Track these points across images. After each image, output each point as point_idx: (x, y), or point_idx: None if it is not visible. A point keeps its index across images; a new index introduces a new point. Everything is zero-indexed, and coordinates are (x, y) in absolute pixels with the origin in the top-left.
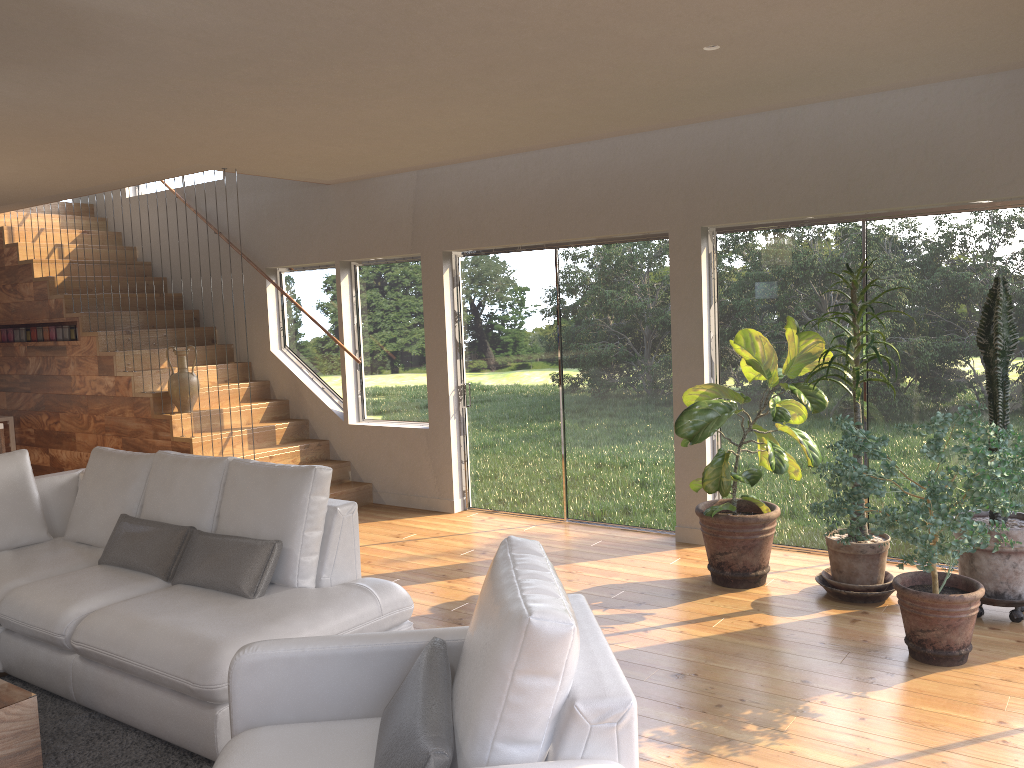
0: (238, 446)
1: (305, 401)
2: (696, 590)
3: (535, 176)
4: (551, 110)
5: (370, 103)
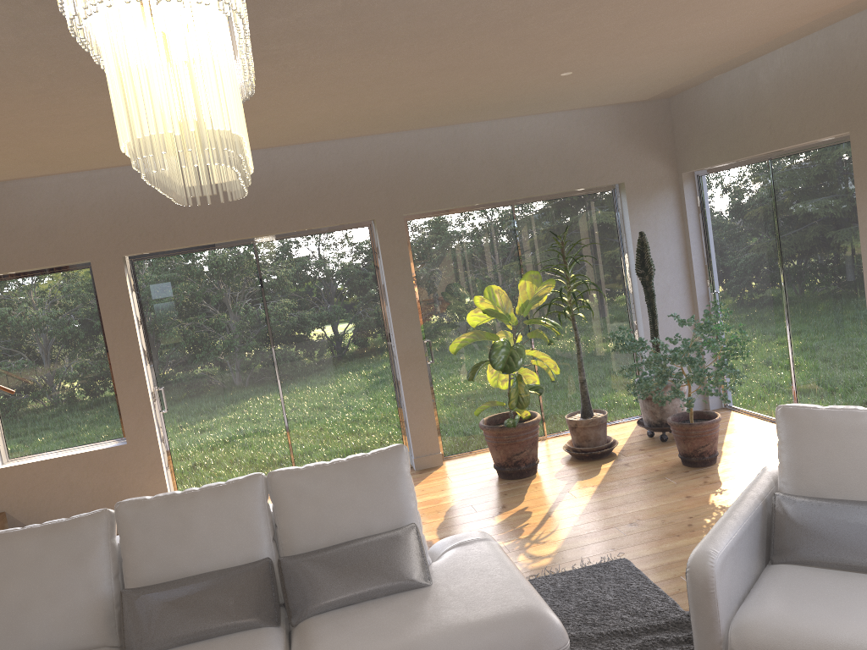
0: None
1: None
2: (511, 487)
3: None
4: (369, 113)
5: (277, 93)
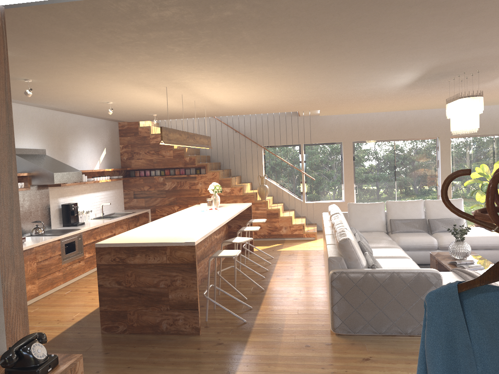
0: (281, 212)
1: (282, 195)
2: None
3: (392, 118)
4: None
5: (431, 100)
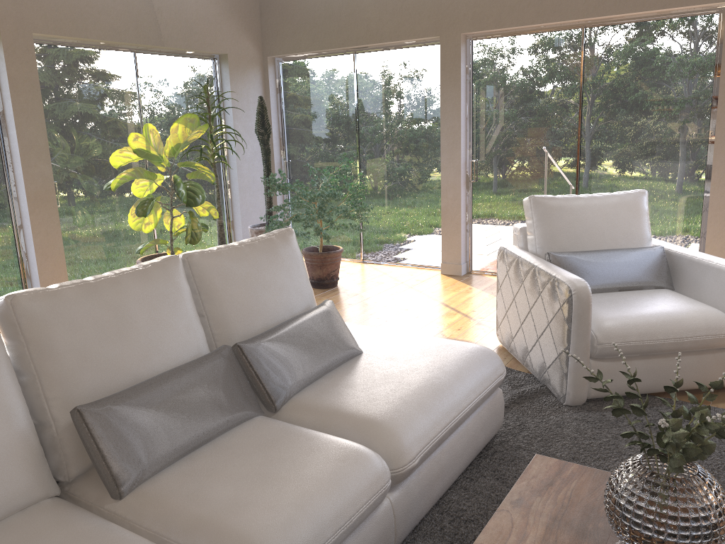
0: None
1: None
2: None
3: None
4: None
5: None
